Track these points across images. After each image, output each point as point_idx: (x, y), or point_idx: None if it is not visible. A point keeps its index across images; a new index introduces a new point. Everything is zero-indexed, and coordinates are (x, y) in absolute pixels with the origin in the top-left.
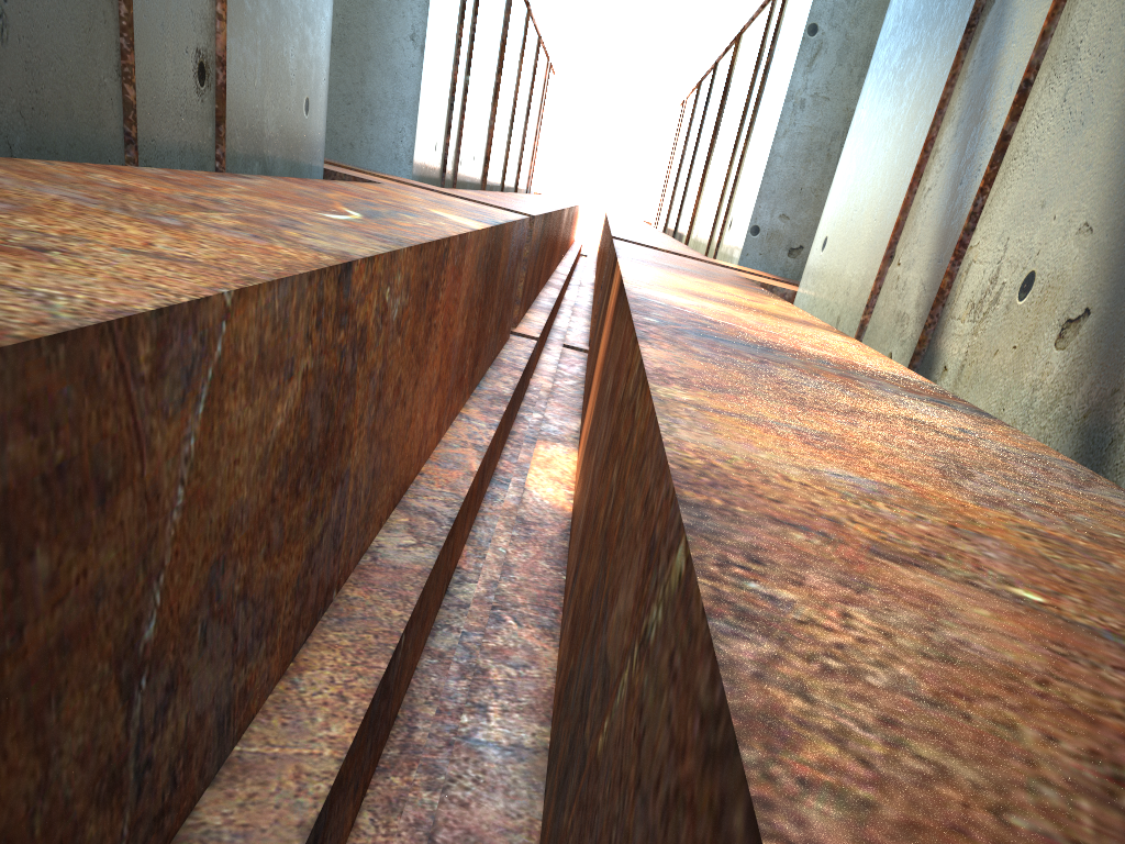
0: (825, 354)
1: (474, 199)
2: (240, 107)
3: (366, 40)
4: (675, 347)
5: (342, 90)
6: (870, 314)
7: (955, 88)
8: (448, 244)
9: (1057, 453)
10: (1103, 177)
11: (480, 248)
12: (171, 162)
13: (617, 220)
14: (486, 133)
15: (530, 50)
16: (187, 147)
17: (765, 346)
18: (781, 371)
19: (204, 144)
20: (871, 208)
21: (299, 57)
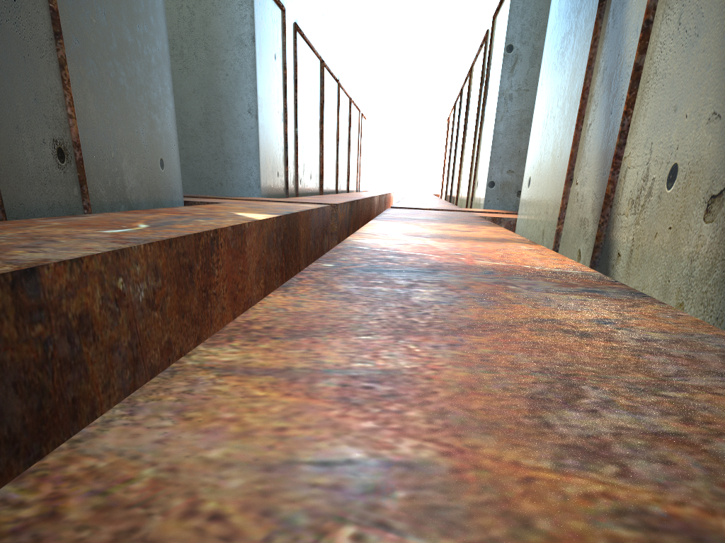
0: (497, 264)
1: (296, 201)
2: (100, 171)
3: (221, 119)
4: (314, 289)
5: (210, 152)
6: (562, 224)
7: (598, 48)
8: (216, 234)
9: (710, 326)
10: (723, 70)
11: (268, 232)
12: (42, 215)
13: (411, 196)
14: (317, 161)
15: (344, 107)
16: (55, 204)
17: (433, 268)
18: (423, 293)
19: (71, 200)
20: (554, 149)
21: (149, 134)
